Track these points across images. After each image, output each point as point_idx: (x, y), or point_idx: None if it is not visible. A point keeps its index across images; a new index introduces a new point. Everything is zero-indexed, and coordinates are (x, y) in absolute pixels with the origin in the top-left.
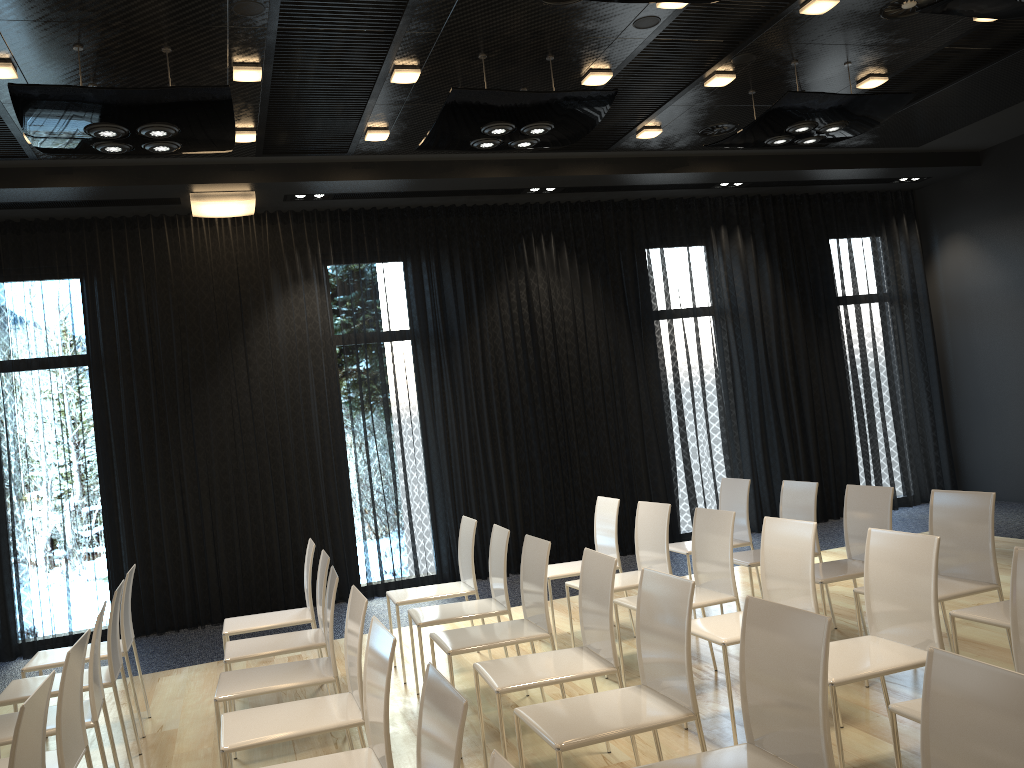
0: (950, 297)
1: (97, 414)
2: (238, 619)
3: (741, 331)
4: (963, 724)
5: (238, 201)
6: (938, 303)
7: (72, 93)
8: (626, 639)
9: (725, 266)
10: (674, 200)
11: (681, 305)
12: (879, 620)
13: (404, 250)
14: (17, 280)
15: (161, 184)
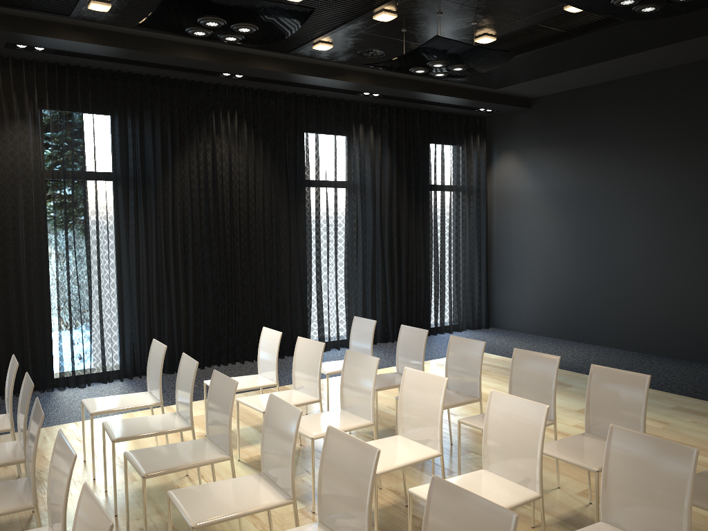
0: (499, 194)
1: None
2: None
3: (366, 202)
4: None
5: None
6: (491, 197)
7: None
8: None
9: (360, 153)
10: (329, 99)
11: (326, 178)
12: (492, 459)
13: (113, 107)
14: None
15: None
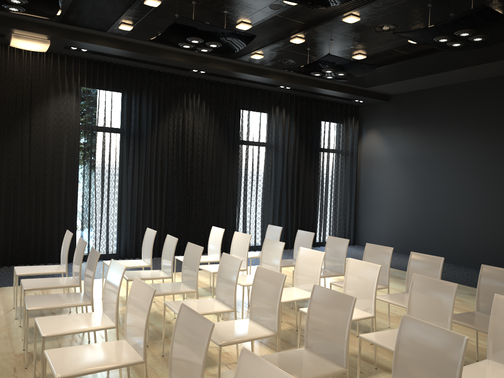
0: (366, 156)
1: None
2: (23, 267)
3: (278, 156)
4: (415, 346)
5: (40, 44)
6: (360, 158)
7: None
8: None
9: (276, 125)
10: (258, 89)
11: (253, 139)
12: None
13: (124, 87)
14: None
15: None
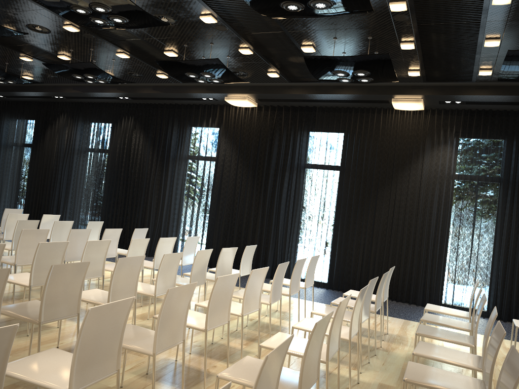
0: None
1: (337, 192)
2: (354, 291)
3: None
4: None
5: (413, 103)
6: None
7: (325, 59)
8: None
9: None
10: None
11: None
12: None
13: (503, 133)
14: (319, 131)
15: (378, 94)
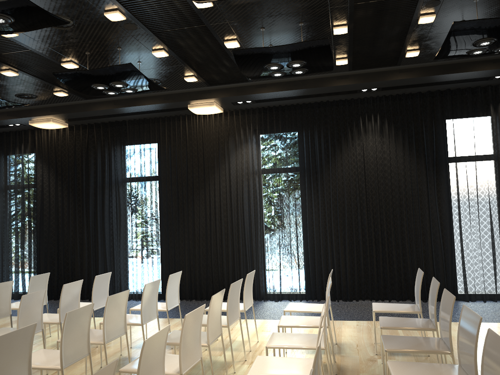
0: None
1: (155, 202)
2: None
3: None
4: None
5: (207, 107)
6: None
7: (74, 73)
8: (328, 354)
9: None
10: (464, 89)
11: (466, 154)
12: None
13: (294, 126)
14: (131, 144)
15: (172, 102)
